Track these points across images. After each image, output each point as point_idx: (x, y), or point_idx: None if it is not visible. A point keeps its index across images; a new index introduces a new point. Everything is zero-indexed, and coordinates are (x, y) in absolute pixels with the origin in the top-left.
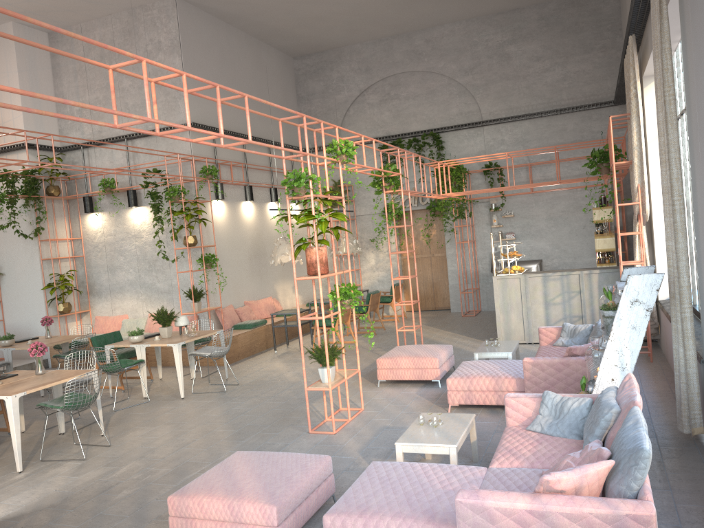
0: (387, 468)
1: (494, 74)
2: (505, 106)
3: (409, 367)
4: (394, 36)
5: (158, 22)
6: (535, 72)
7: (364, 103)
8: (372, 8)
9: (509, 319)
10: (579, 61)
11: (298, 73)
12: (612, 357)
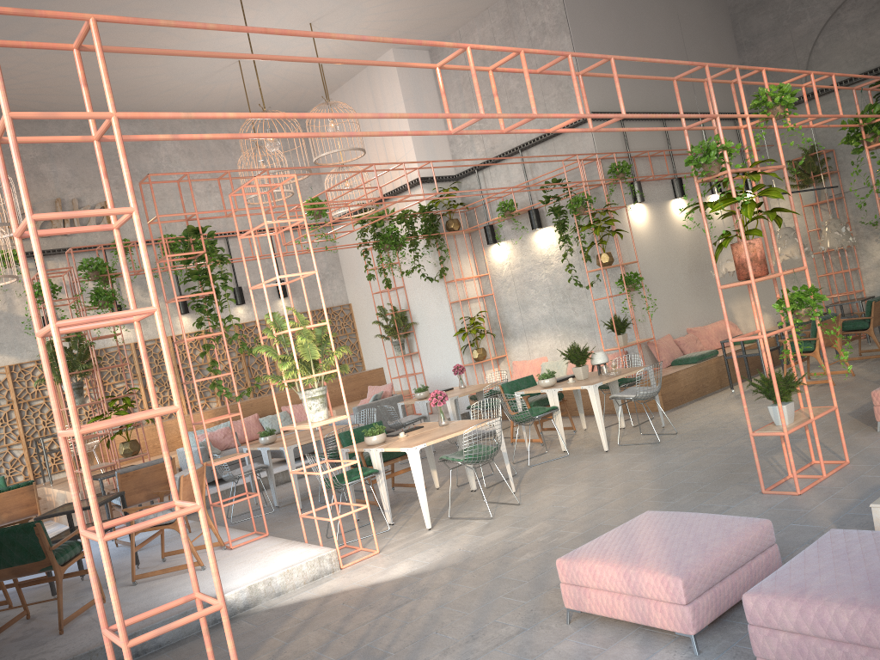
0: (849, 538)
1: None
2: None
3: None
4: None
5: None
6: None
7: (840, 26)
8: None
9: None
10: None
11: (735, 12)
12: None
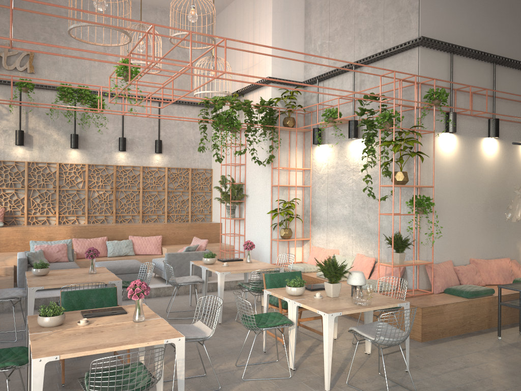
0: None
1: None
2: None
3: None
4: None
5: None
6: None
7: None
8: None
9: None
10: None
11: None
12: None
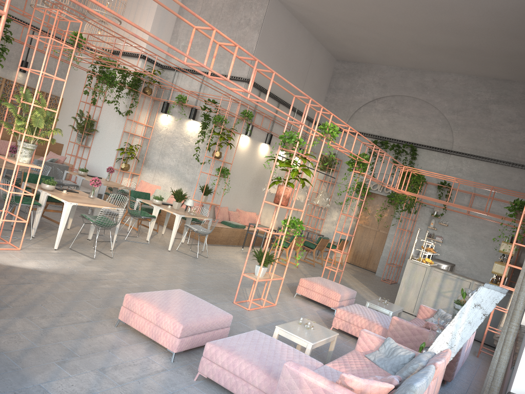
0: (261, 336)
1: (473, 120)
2: (472, 146)
3: (319, 292)
4: (412, 69)
5: (254, 6)
6: (505, 130)
7: (373, 108)
8: (402, 44)
9: (408, 293)
10: None
11: (336, 71)
12: (447, 337)
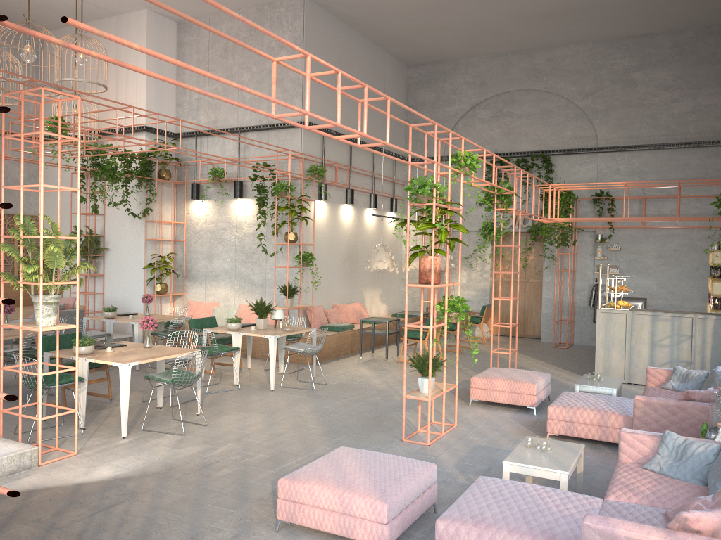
0: (497, 484)
1: (616, 100)
2: (624, 134)
3: (504, 390)
4: (514, 53)
5: (284, 20)
6: (662, 102)
7: (474, 118)
8: (496, 22)
9: (610, 355)
10: (711, 94)
11: (410, 82)
12: None
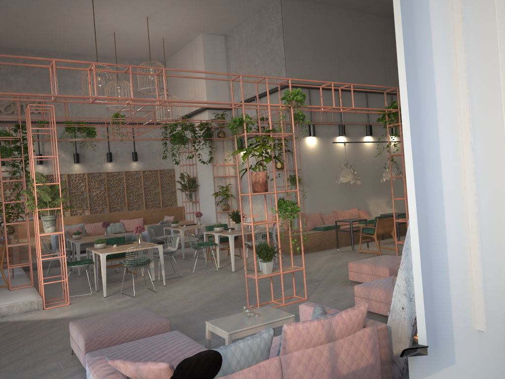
0: (165, 336)
1: None
2: None
3: (368, 273)
4: None
5: (272, 16)
6: None
7: None
8: None
9: None
10: None
11: None
12: (402, 286)
